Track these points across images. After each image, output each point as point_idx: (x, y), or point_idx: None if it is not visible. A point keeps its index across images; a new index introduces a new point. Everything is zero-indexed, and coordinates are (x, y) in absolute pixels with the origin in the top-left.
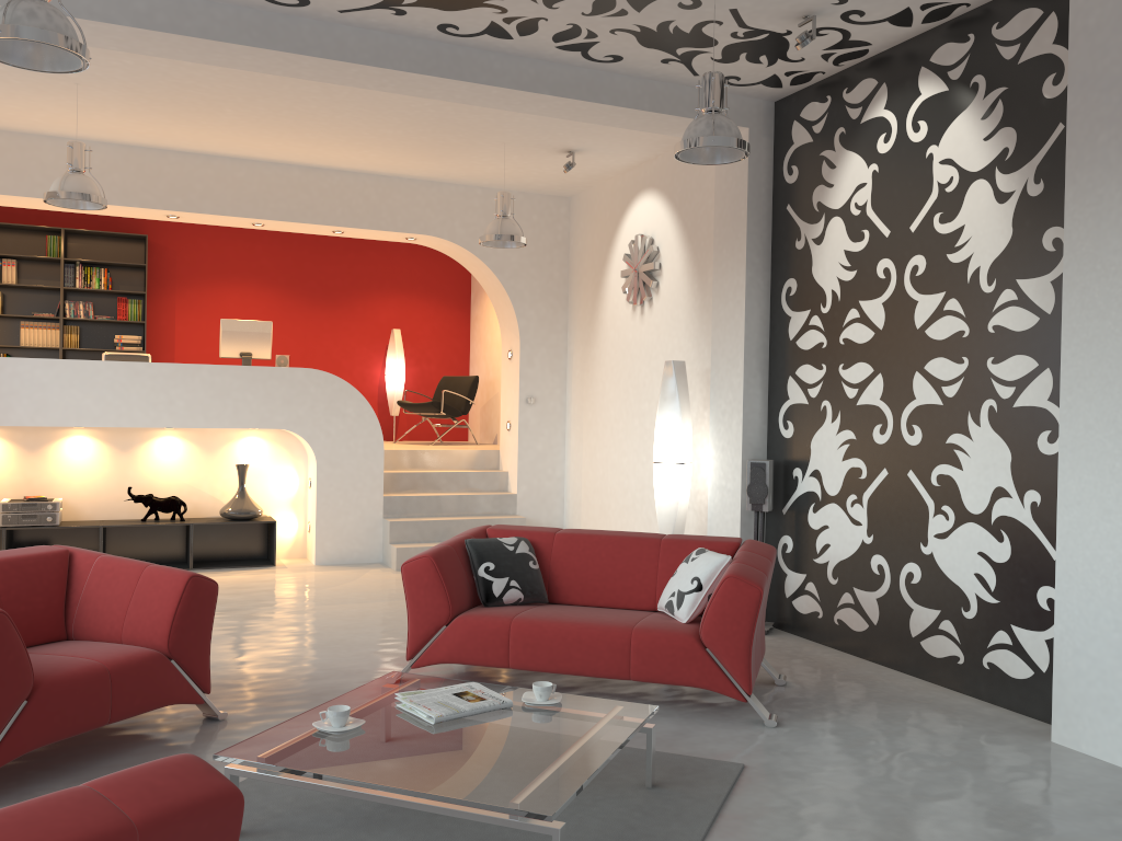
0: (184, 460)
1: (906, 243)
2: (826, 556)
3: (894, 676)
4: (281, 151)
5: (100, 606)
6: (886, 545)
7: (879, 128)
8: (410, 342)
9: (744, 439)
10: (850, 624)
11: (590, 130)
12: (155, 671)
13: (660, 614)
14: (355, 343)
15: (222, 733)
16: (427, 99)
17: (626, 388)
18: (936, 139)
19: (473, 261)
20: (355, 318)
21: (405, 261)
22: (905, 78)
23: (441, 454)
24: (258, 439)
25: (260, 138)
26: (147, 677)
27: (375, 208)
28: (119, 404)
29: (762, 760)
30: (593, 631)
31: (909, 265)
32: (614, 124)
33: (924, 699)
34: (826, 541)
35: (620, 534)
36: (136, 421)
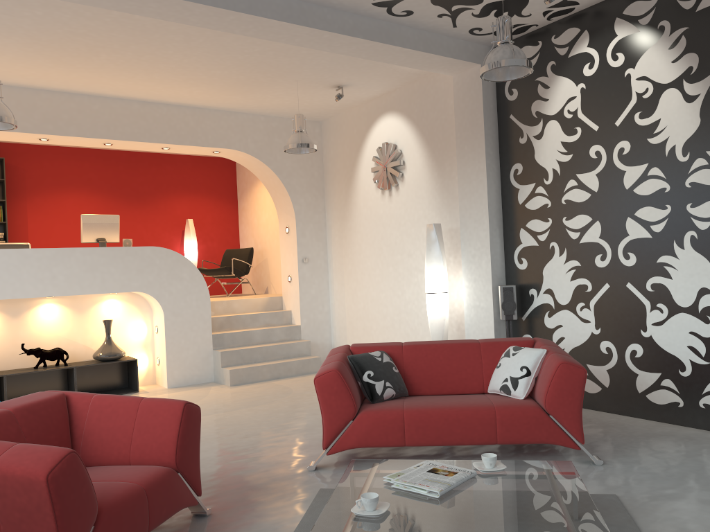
0: (61, 320)
1: (613, 134)
2: (562, 345)
3: (630, 420)
4: (129, 89)
5: (104, 436)
6: (612, 334)
7: (584, 60)
8: (198, 227)
9: (492, 272)
10: (586, 389)
11: (361, 70)
12: (172, 484)
13: (493, 395)
14: (160, 230)
15: (219, 526)
16: (259, 45)
17: (380, 246)
18: (632, 64)
19: (260, 166)
20: (159, 212)
21: (192, 171)
22: (603, 26)
23: (243, 302)
24: (115, 301)
25: (117, 78)
26: (168, 490)
27: (193, 130)
28: (14, 281)
29: (621, 489)
30: (467, 412)
31: (617, 148)
32: (394, 62)
33: (666, 433)
34: (561, 335)
35: (449, 342)
36: (28, 293)
